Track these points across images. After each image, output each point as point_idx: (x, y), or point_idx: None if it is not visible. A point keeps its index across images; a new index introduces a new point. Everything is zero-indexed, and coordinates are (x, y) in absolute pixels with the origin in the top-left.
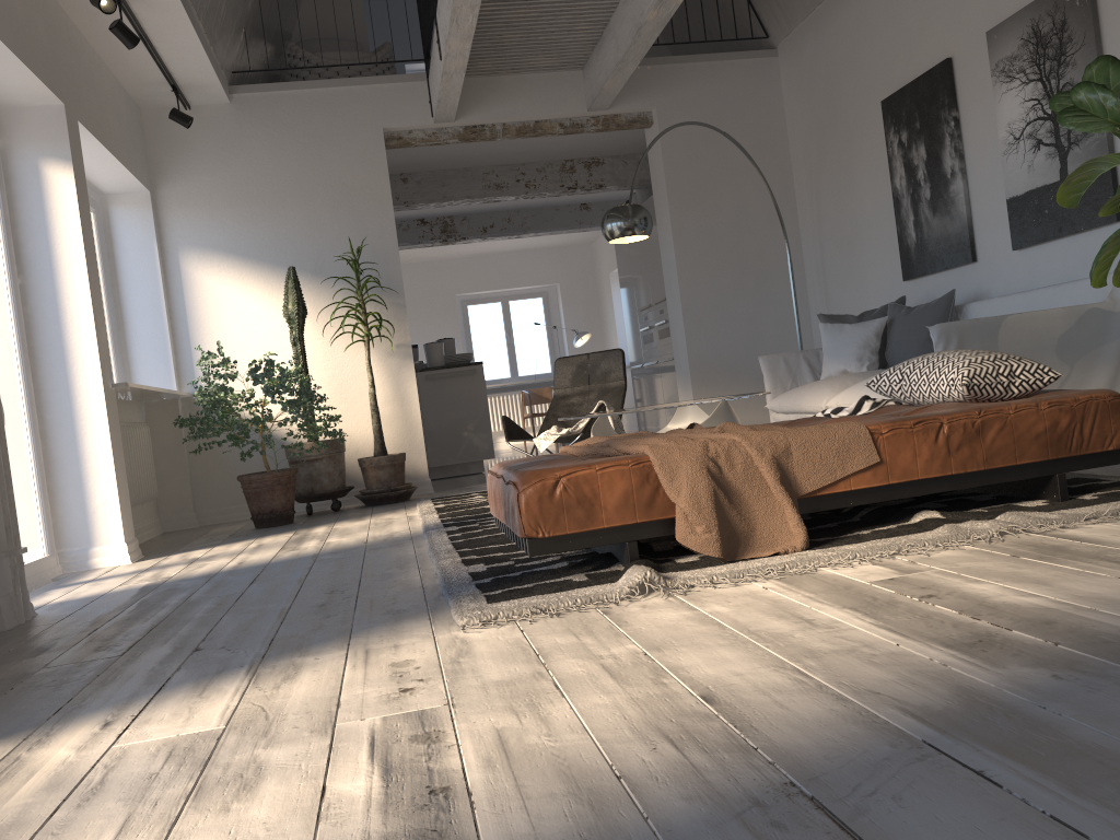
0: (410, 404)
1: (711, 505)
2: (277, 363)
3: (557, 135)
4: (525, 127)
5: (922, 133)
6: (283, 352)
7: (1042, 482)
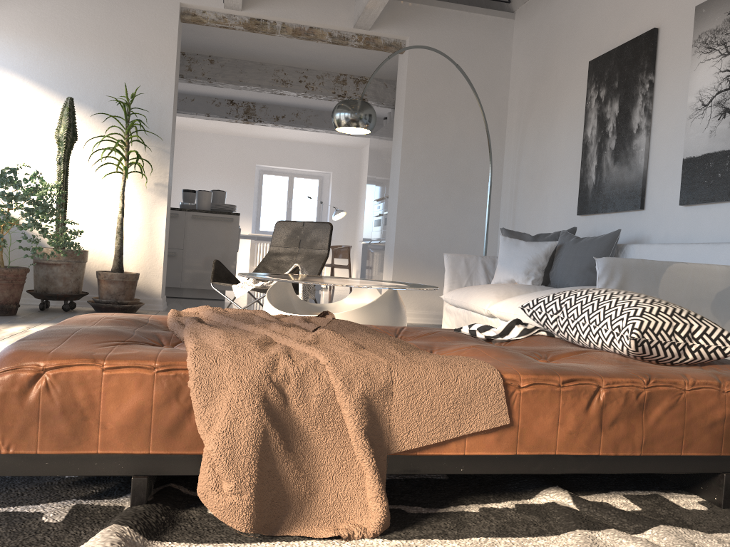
0: (157, 234)
1: (252, 454)
2: (41, 176)
3: (326, 42)
4: (300, 30)
5: (619, 92)
6: (56, 169)
7: (702, 476)
